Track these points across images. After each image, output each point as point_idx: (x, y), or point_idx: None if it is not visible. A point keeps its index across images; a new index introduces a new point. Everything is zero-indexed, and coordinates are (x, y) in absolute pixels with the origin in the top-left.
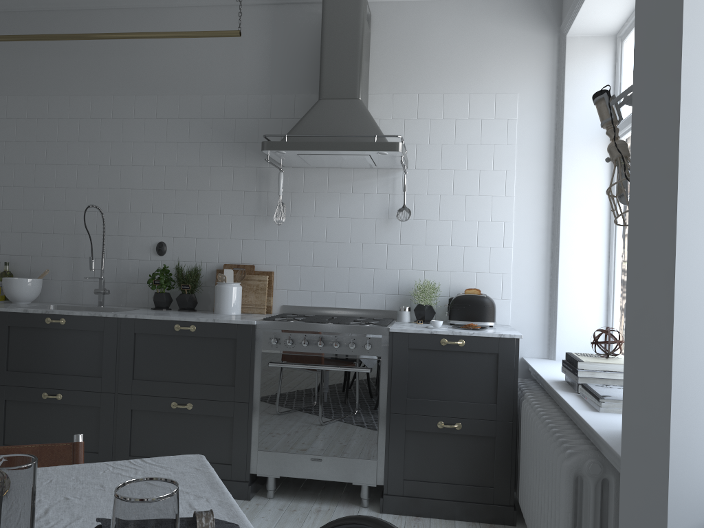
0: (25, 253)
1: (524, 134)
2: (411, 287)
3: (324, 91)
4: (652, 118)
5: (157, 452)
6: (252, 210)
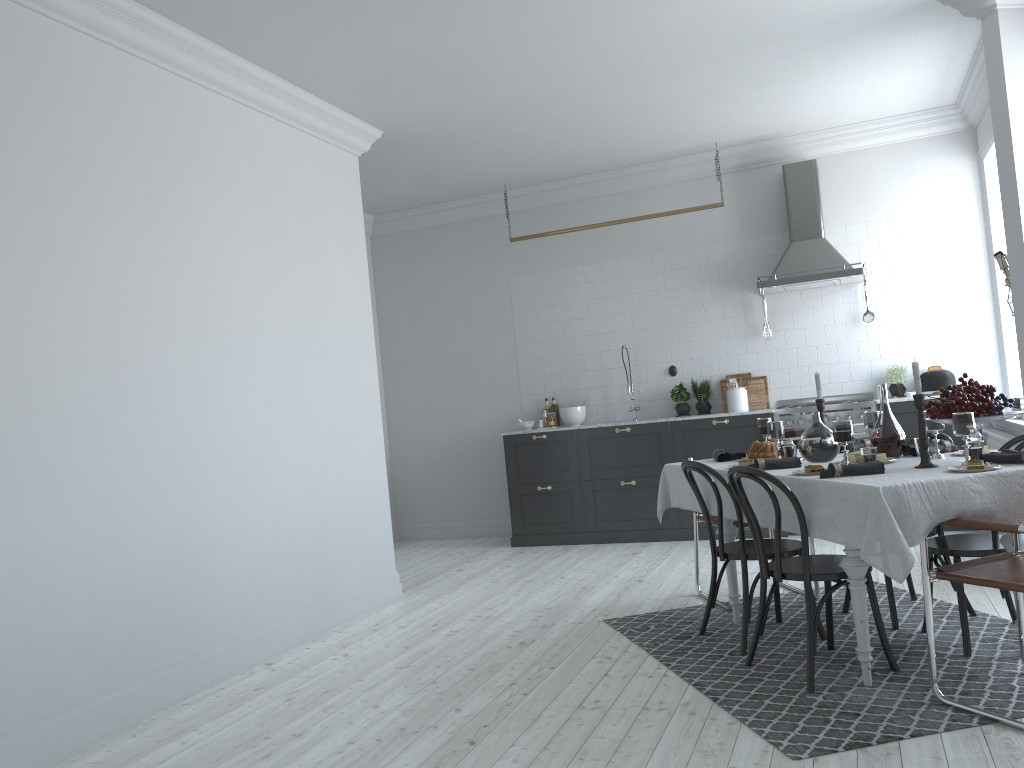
0: (564, 389)
1: (959, 240)
2: (881, 372)
3: (793, 235)
4: (1017, 273)
5: None
6: (742, 331)
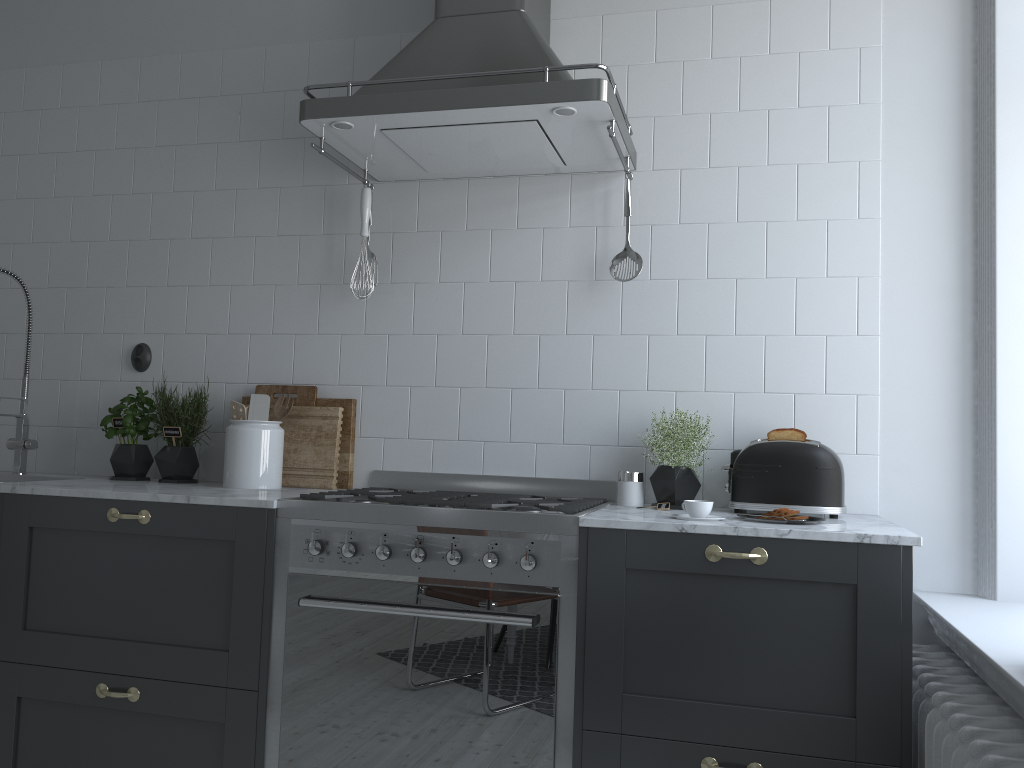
0: None
1: (899, 78)
2: (647, 428)
3: None
4: None
5: None
6: (315, 273)
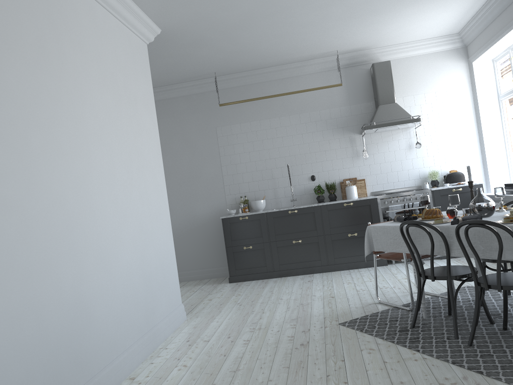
0: (251, 190)
1: (460, 104)
2: (424, 174)
3: (380, 101)
4: None
5: (345, 255)
6: (350, 155)
